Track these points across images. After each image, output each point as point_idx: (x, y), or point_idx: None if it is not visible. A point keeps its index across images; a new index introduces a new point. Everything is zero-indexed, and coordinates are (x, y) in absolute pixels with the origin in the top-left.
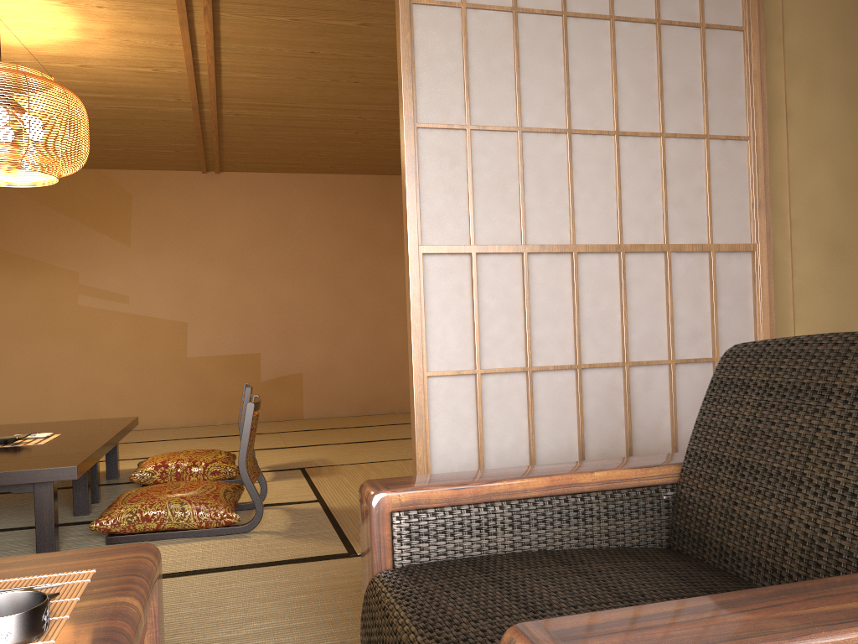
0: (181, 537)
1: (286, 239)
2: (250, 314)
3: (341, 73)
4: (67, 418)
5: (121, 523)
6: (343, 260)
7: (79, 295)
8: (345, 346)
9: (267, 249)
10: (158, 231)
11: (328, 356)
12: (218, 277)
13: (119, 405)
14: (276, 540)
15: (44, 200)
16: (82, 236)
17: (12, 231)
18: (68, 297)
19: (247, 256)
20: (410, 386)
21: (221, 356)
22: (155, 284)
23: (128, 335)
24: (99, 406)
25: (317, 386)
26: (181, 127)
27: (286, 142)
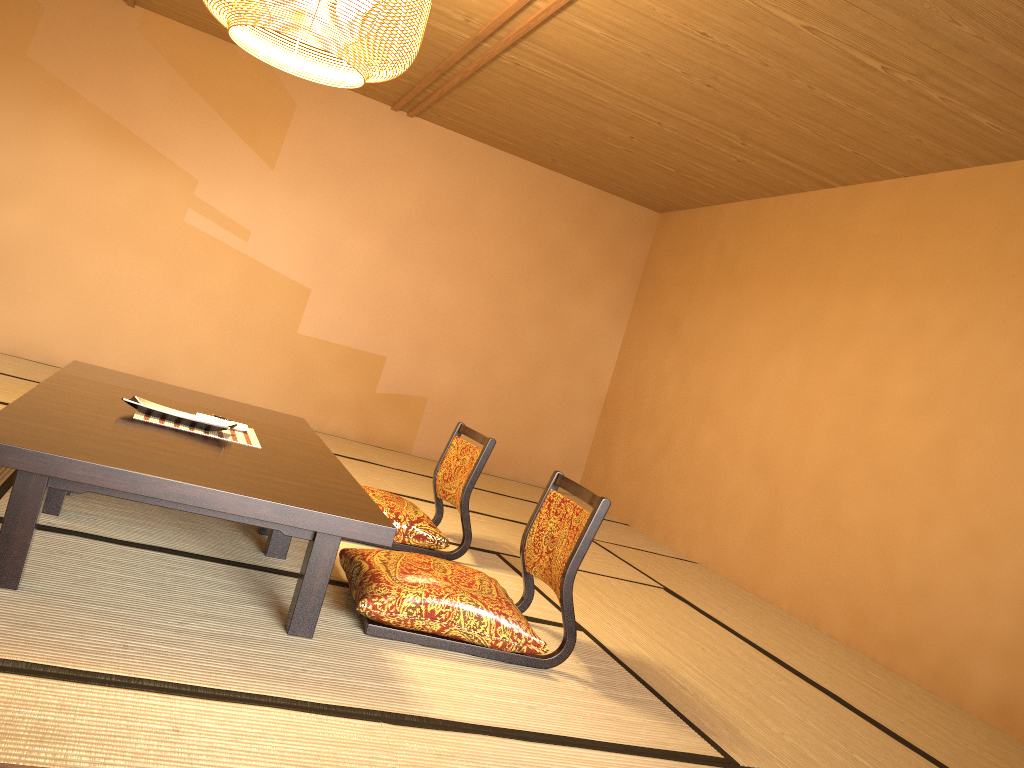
0: (463, 651)
1: (463, 227)
2: (389, 305)
3: (705, 69)
4: (123, 361)
5: (398, 613)
6: (521, 277)
7: (189, 209)
8: (488, 382)
9: (437, 232)
10: (314, 162)
11: (465, 388)
12: (367, 246)
13: (194, 365)
14: (600, 699)
15: (185, 72)
16: (217, 136)
17: (131, 98)
18: (174, 207)
19: (411, 232)
20: None
21: (338, 346)
22: (288, 228)
23: (234, 281)
24: (168, 358)
25: (439, 420)
26: (430, 51)
27: (534, 115)
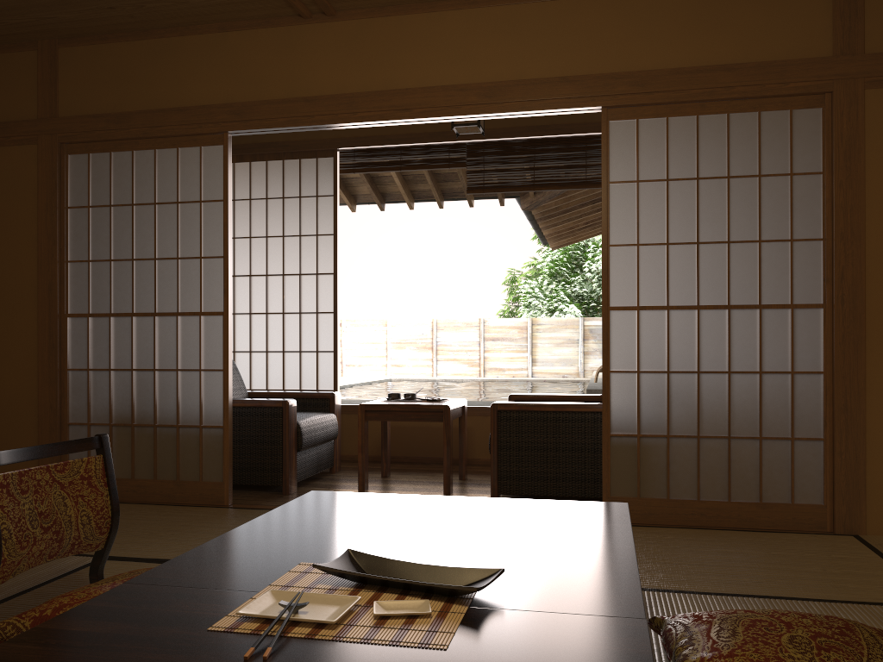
0: None
1: None
2: None
3: None
4: None
5: None
6: None
7: None
8: None
9: None
10: None
11: None
12: None
13: None
14: None
15: None
16: None
17: None
18: None
19: None
20: (229, 375)
21: None
22: None
23: None
24: None
25: None
26: None
27: None
